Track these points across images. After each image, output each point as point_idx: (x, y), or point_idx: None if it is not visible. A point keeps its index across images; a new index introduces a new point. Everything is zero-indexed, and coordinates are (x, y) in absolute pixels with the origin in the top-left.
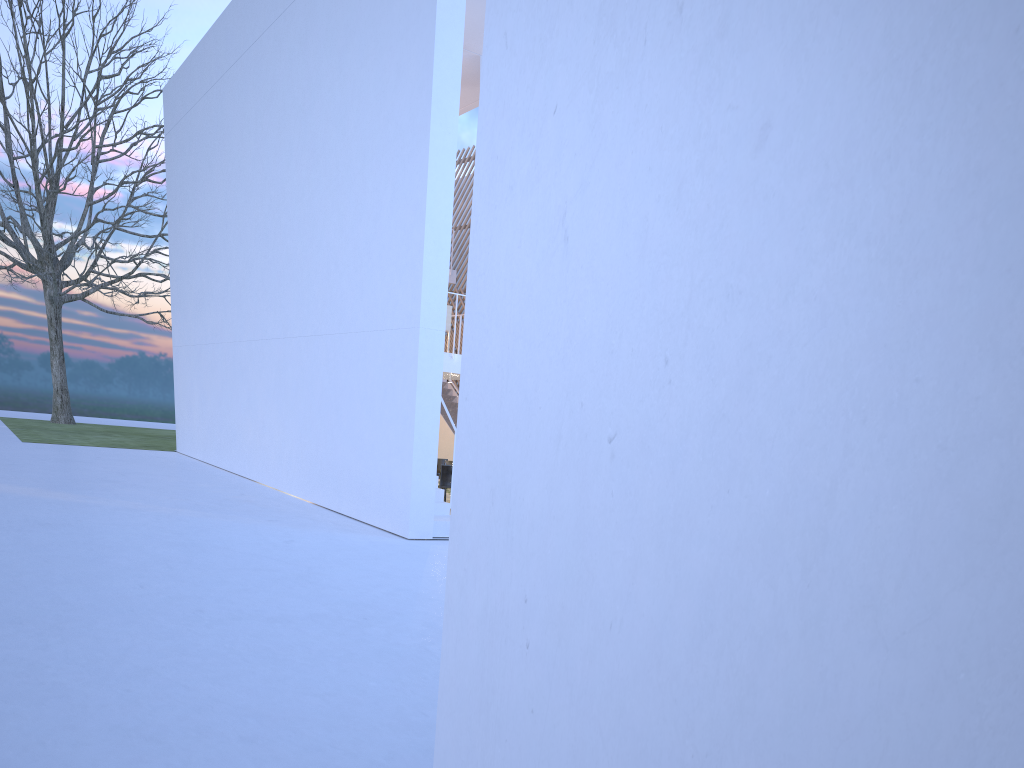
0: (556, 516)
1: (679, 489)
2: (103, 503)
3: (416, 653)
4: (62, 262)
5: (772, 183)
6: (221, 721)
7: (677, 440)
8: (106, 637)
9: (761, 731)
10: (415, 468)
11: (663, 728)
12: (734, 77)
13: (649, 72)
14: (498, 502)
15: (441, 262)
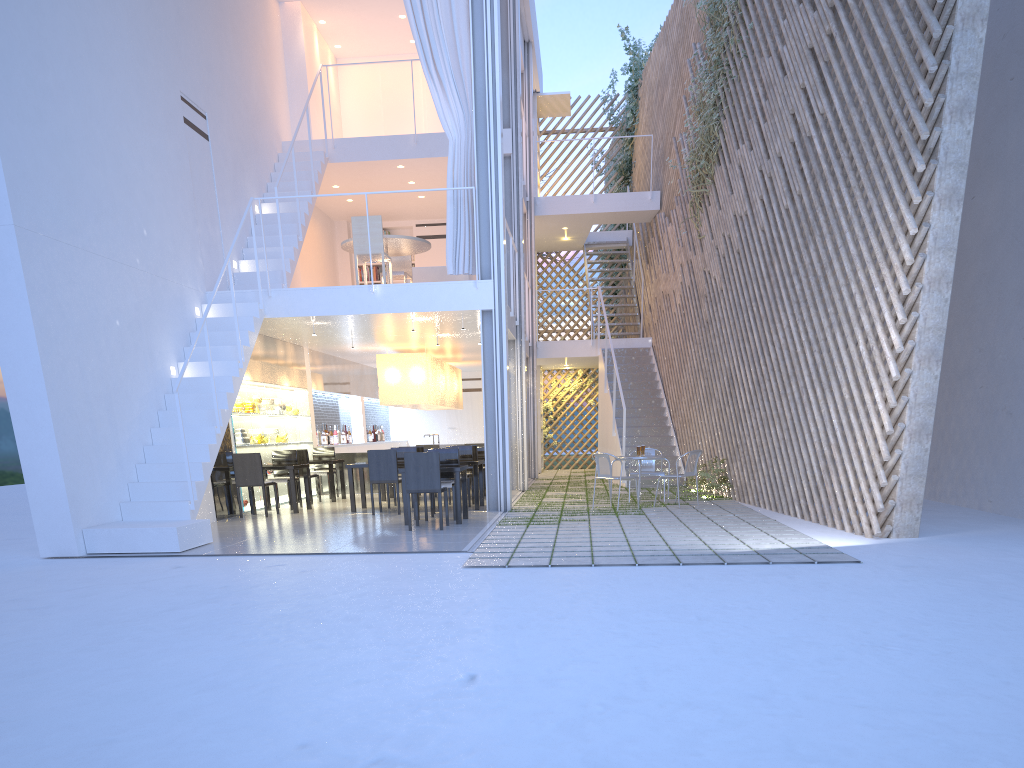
0: None
1: None
2: None
3: None
4: None
5: None
6: None
7: None
8: None
9: None
10: (23, 449)
11: None
12: None
13: None
14: None
15: None
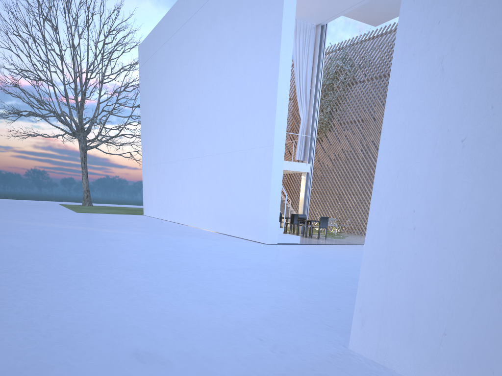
0: (432, 175)
1: (496, 152)
2: (128, 233)
3: (296, 280)
4: (87, 131)
5: None
6: (233, 299)
7: (496, 134)
8: (167, 274)
9: None
10: (270, 211)
11: (485, 243)
12: None
13: (488, 4)
14: (400, 176)
15: (283, 114)
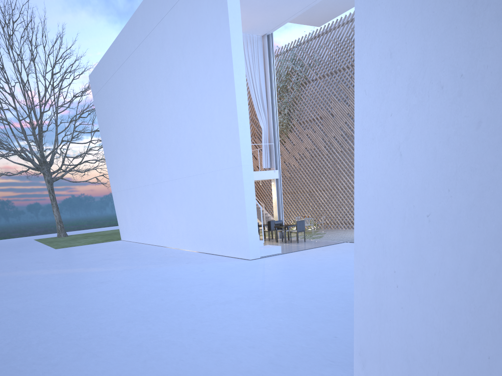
0: (406, 242)
1: (458, 228)
2: (114, 269)
3: (289, 305)
4: (50, 163)
5: (484, 138)
6: (236, 342)
7: (456, 213)
8: (168, 321)
9: (500, 295)
10: (248, 228)
11: (461, 302)
12: (466, 108)
13: (431, 105)
14: (377, 241)
15: (247, 134)
